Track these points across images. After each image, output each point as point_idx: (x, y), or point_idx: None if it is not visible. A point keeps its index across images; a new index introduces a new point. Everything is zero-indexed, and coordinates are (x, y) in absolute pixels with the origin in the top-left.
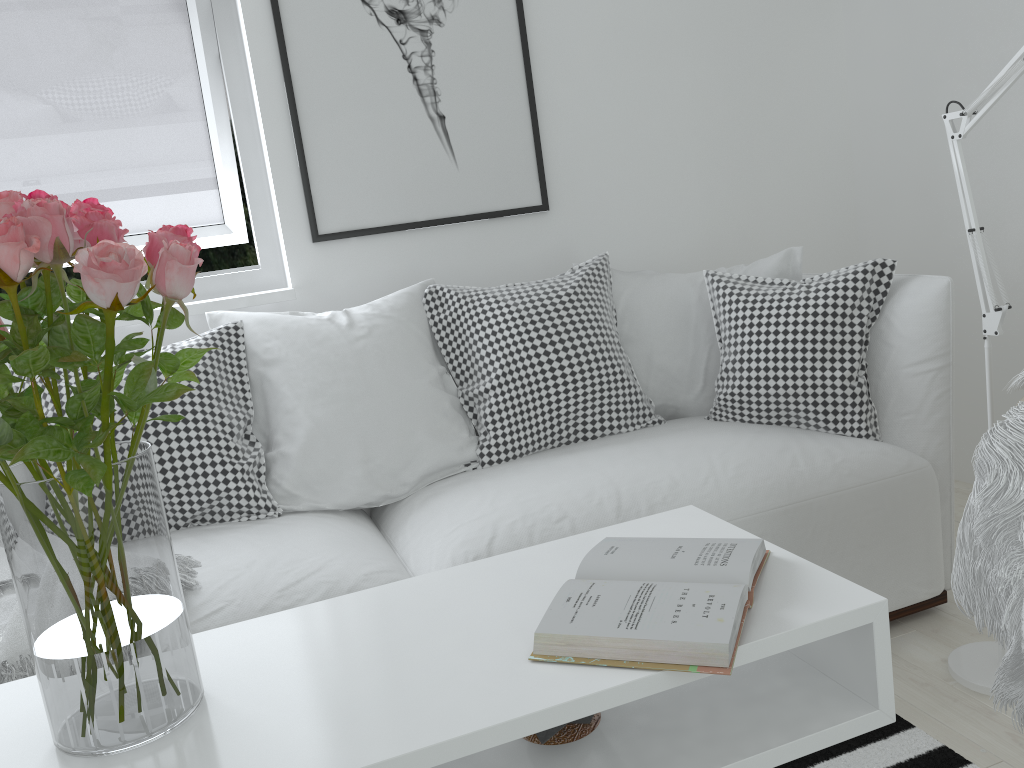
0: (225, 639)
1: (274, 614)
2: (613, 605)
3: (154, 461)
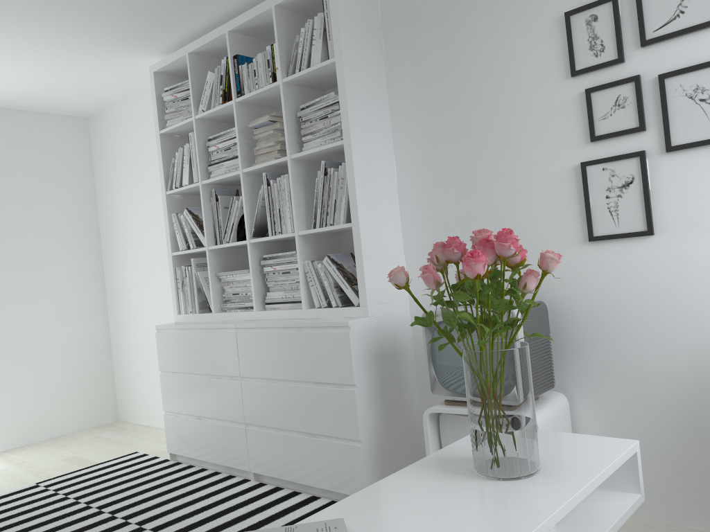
0: (547, 495)
1: (553, 510)
2: (304, 530)
3: (477, 358)
